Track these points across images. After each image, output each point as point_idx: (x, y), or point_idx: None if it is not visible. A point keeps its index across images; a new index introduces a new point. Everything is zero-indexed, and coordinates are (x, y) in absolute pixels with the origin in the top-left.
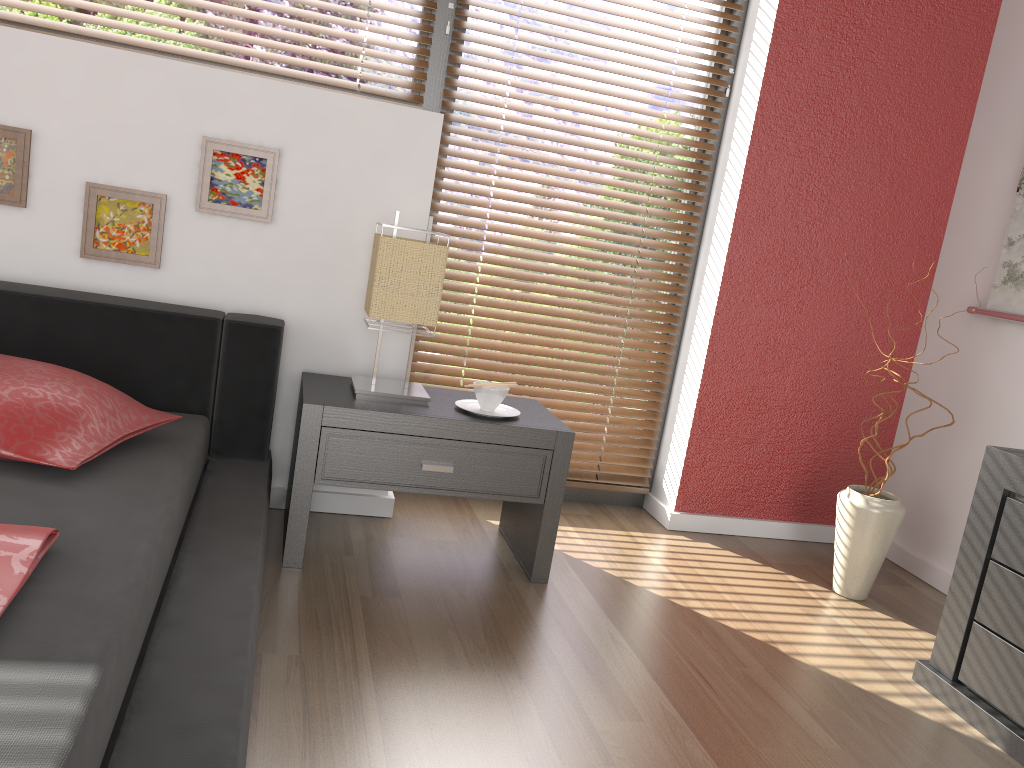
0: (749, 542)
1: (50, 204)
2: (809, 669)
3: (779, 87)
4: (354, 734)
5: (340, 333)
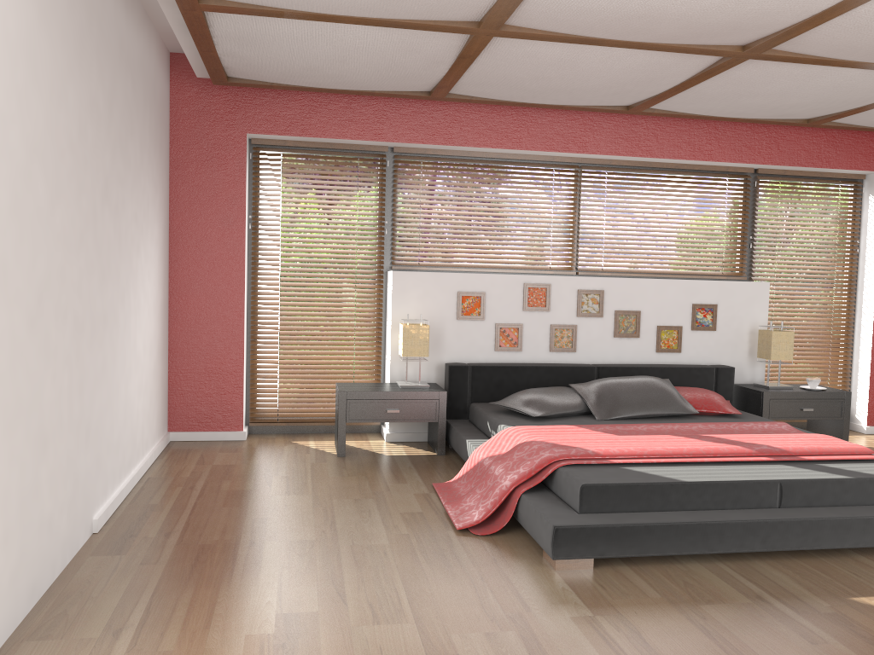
0: None
1: (646, 335)
2: None
3: None
4: None
5: (740, 367)
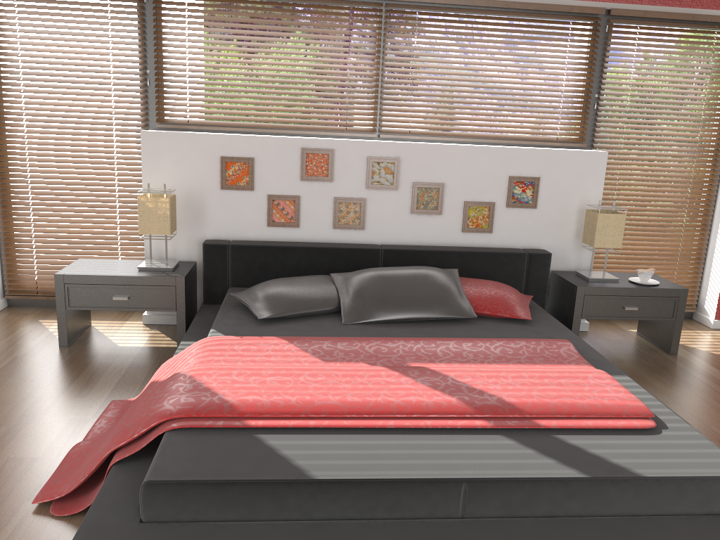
0: None
1: (450, 212)
2: None
3: None
4: None
5: (564, 252)
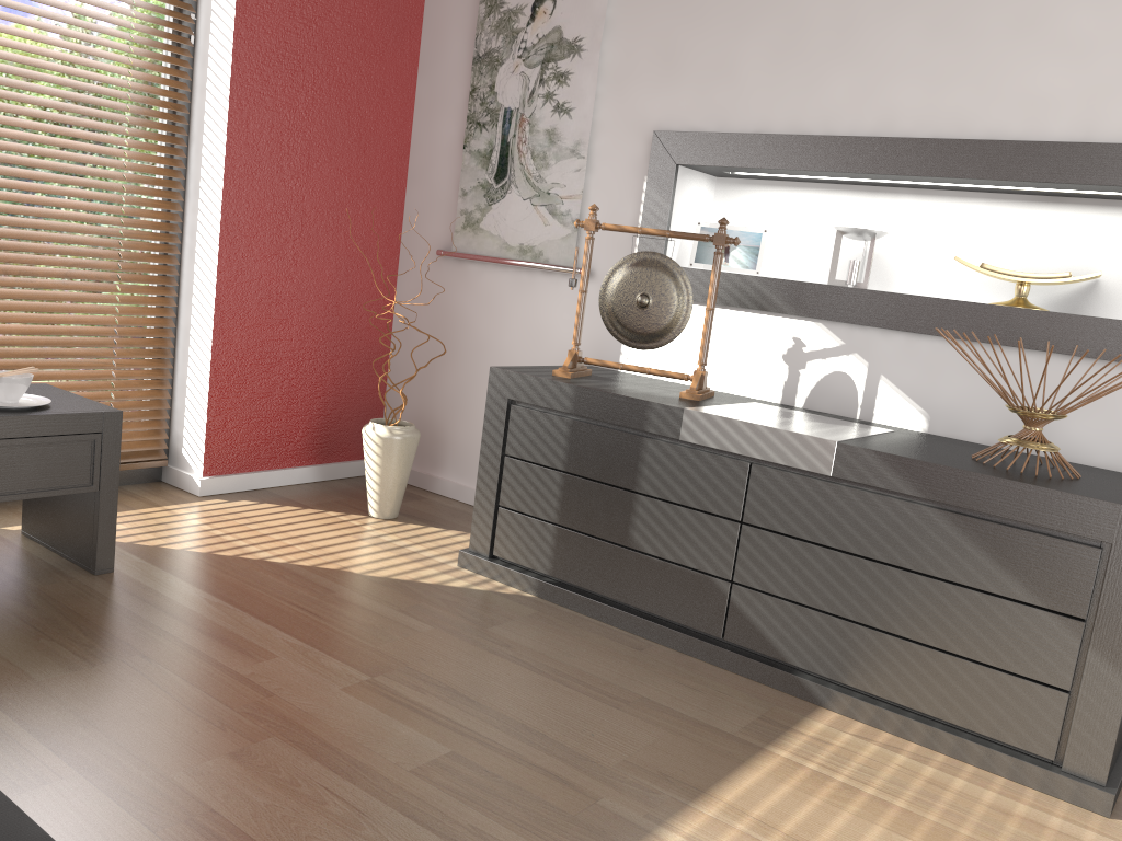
0: (280, 492)
1: None
2: (383, 580)
3: (251, 40)
4: (14, 753)
5: None
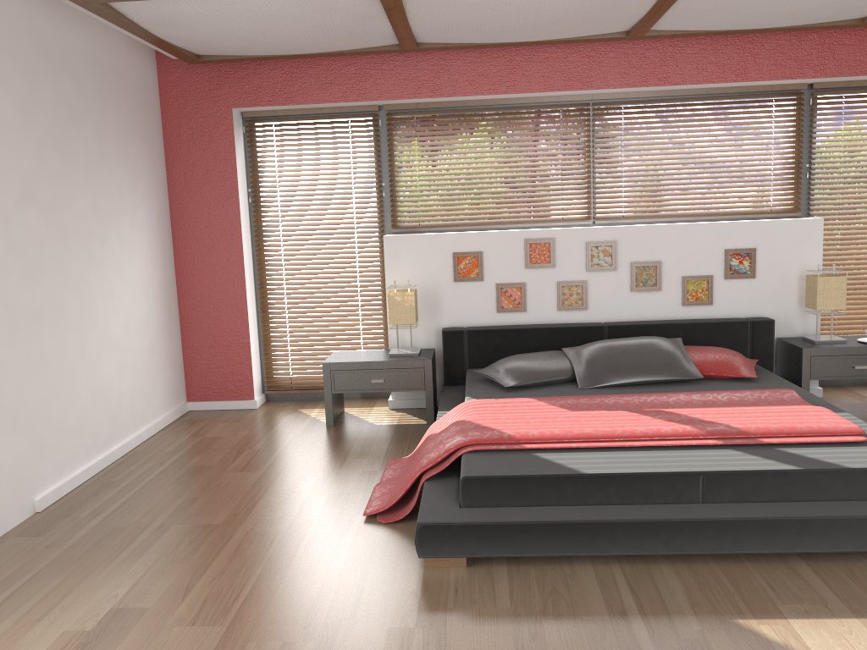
0: None
1: (669, 287)
2: None
3: None
4: None
5: (788, 319)
